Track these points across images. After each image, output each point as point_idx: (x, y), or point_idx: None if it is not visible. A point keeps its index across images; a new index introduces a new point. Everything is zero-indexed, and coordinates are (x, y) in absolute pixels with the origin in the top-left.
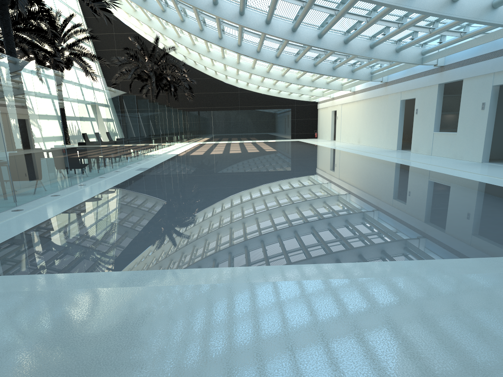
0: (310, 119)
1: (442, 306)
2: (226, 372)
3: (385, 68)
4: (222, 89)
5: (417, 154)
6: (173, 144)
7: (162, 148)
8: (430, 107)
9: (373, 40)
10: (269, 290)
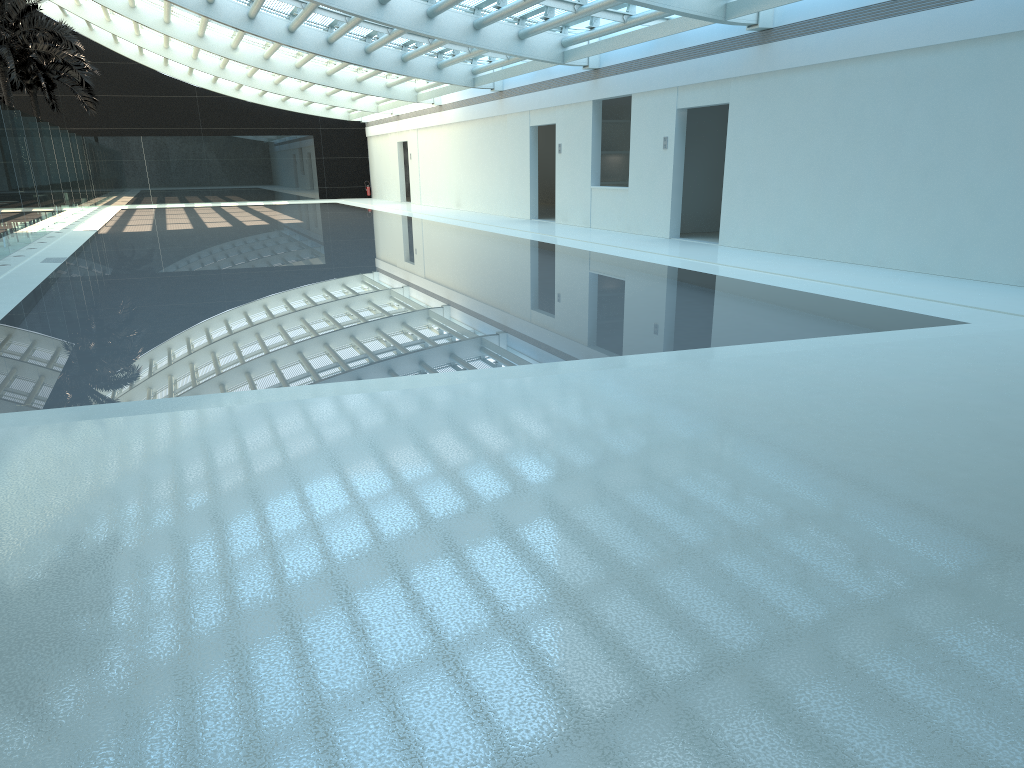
0: (354, 157)
1: (642, 390)
2: (440, 451)
3: (499, 65)
4: (159, 89)
5: (568, 226)
6: (73, 210)
7: (58, 219)
8: (581, 141)
9: (478, 15)
10: (440, 393)
